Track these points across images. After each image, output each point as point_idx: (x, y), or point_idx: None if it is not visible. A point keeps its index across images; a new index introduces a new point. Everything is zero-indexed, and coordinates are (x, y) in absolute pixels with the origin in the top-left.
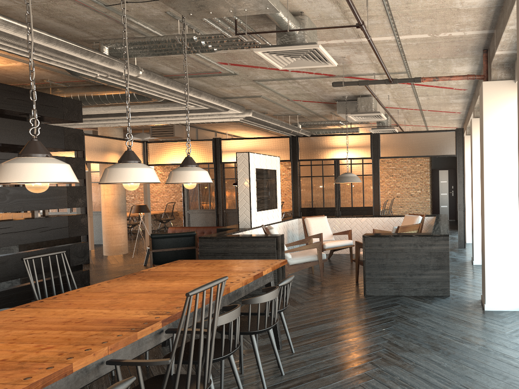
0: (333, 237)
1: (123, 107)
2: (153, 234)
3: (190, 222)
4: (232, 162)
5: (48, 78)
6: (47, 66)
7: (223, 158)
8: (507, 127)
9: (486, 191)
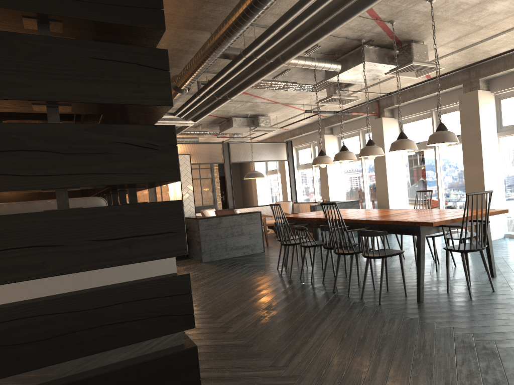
0: None
1: None
2: None
3: None
4: None
5: None
6: None
7: None
8: (393, 140)
9: (387, 173)
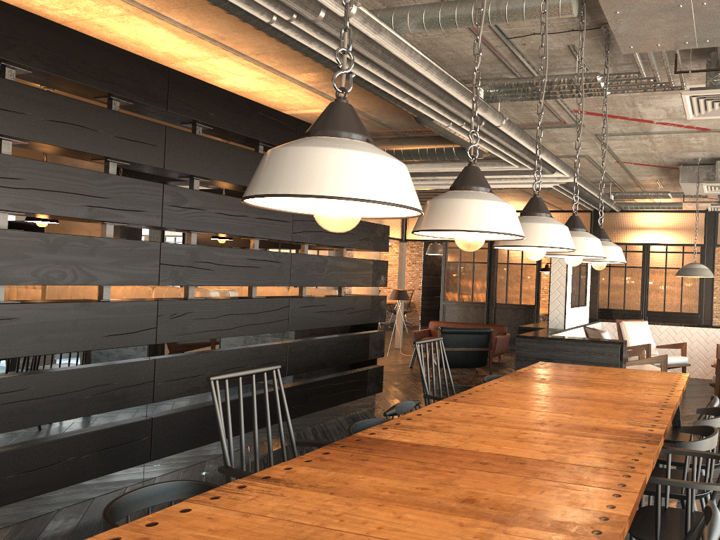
0: (656, 351)
1: (429, 165)
2: (444, 327)
3: (445, 317)
4: None
5: None
6: (367, 113)
7: None
8: None
9: None
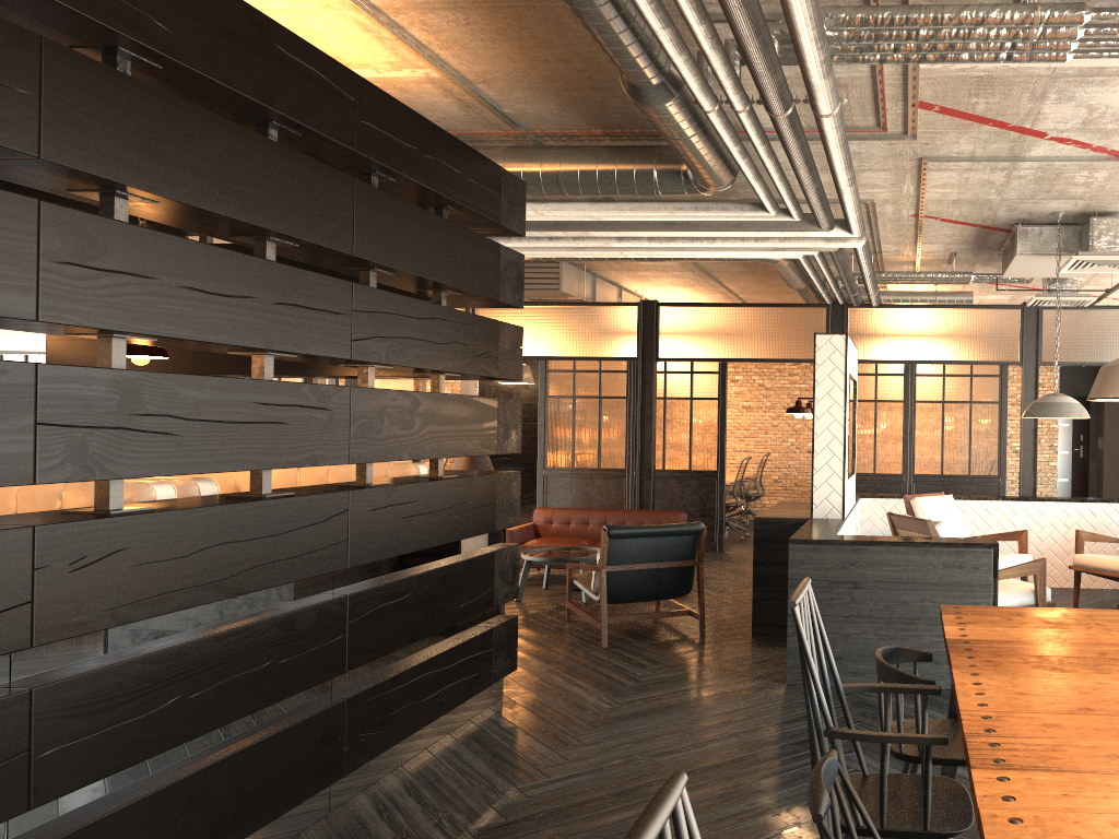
0: None
1: (588, 205)
2: (614, 526)
3: (548, 497)
4: (685, 359)
5: (432, 120)
6: (480, 86)
7: (661, 348)
8: None
9: None
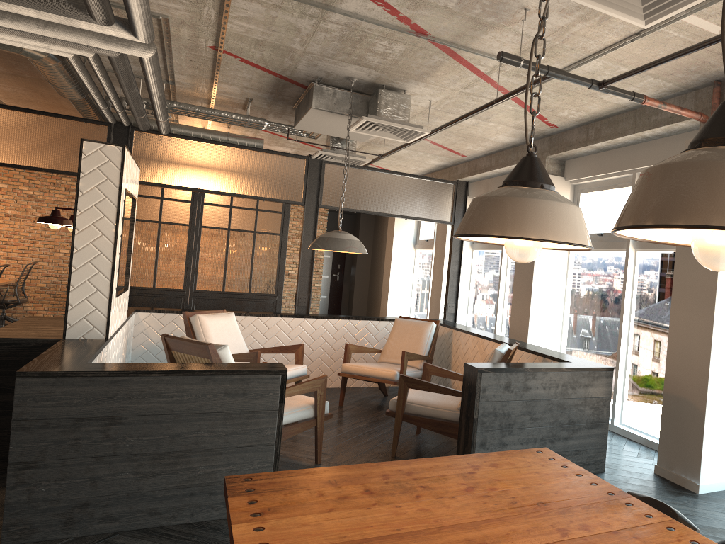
0: None
1: None
2: None
3: None
4: None
5: None
6: None
7: None
8: None
9: (718, 303)
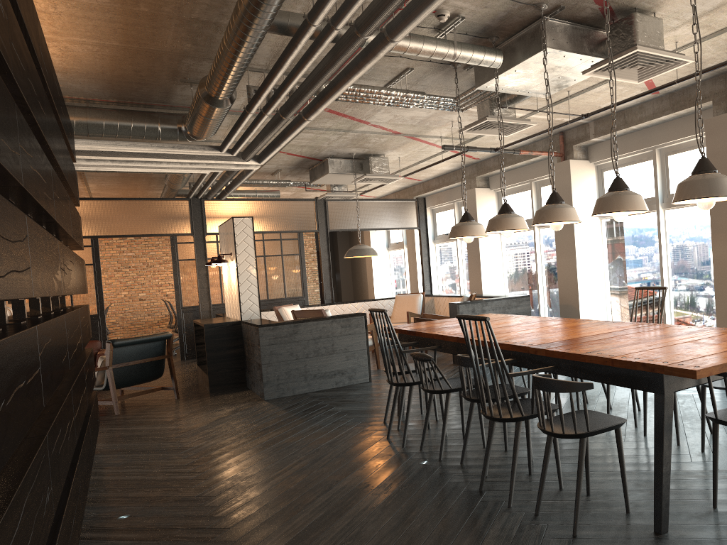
0: None
1: (93, 142)
2: (116, 339)
3: None
4: None
5: None
6: (57, 73)
7: None
8: (587, 198)
9: (577, 251)
